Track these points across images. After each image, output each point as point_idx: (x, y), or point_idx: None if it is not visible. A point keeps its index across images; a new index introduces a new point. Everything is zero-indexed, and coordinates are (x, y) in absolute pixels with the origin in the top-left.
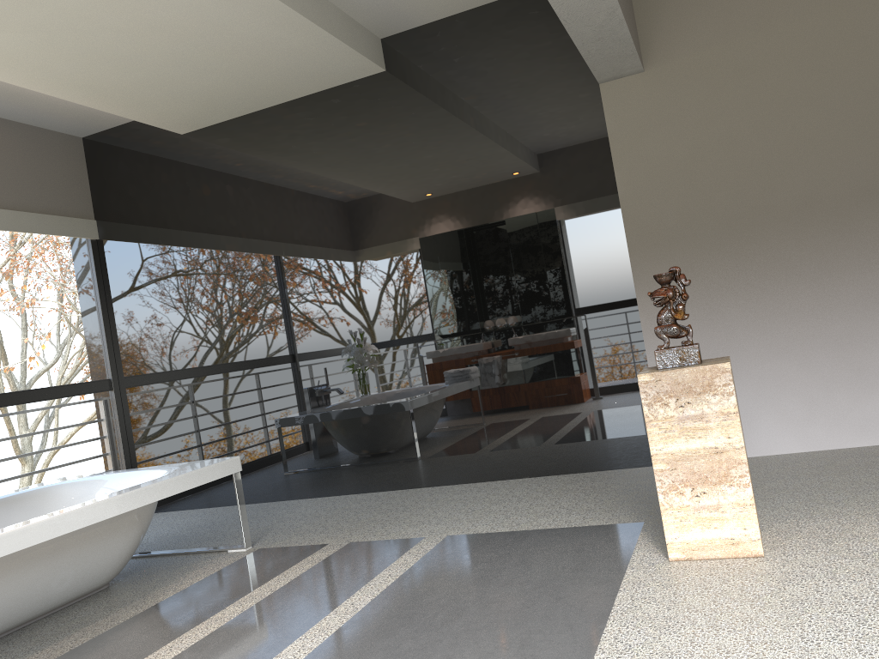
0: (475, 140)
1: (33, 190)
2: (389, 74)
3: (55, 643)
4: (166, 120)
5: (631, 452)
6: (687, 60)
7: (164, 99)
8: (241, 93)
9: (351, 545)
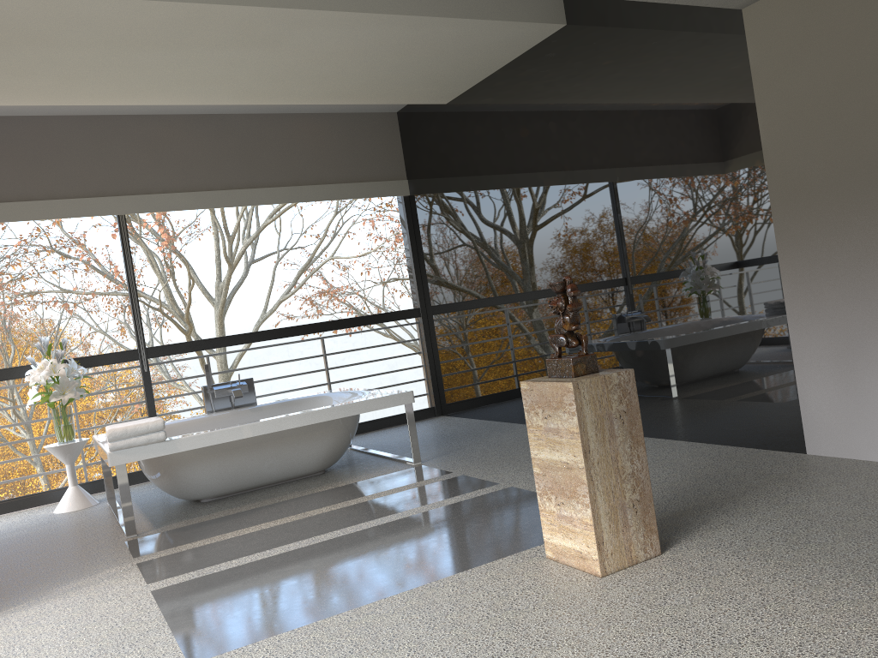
0: (635, 88)
1: (353, 165)
2: (569, 27)
3: (241, 506)
4: (420, 99)
5: (773, 433)
6: None
7: (398, 88)
8: (454, 71)
9: (458, 477)
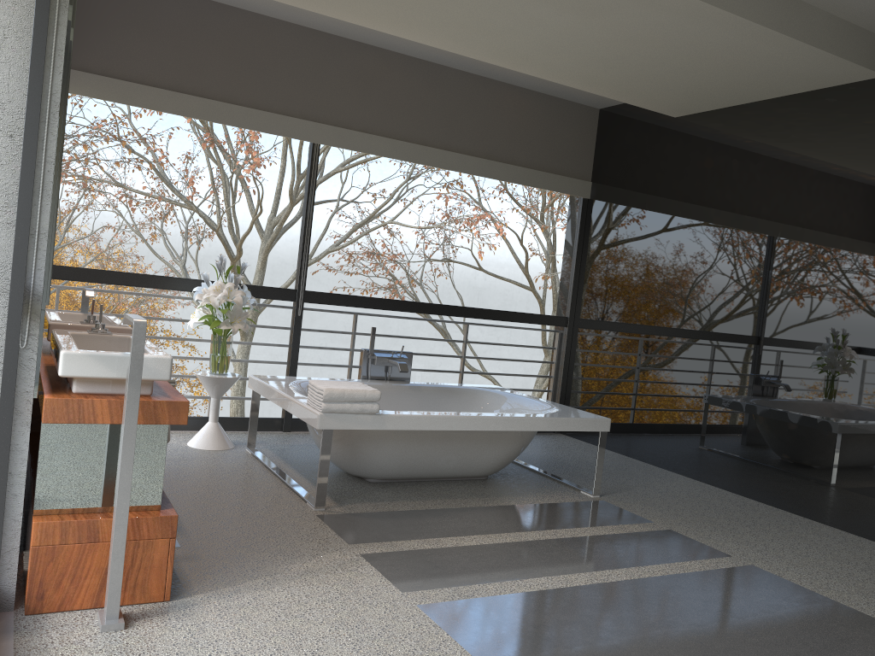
0: None
1: (546, 152)
2: None
3: (423, 500)
4: (658, 106)
5: None
6: None
7: (652, 90)
8: (724, 89)
9: (667, 532)
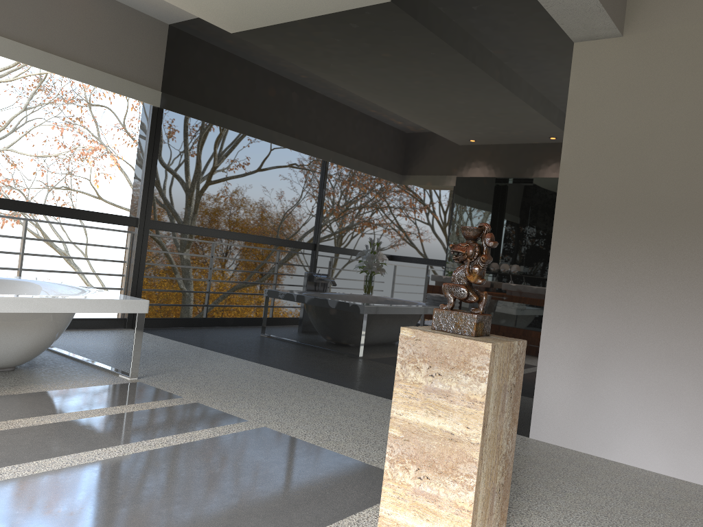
0: (447, 78)
1: (113, 56)
2: (392, 5)
3: None
4: (213, 16)
5: None
6: (671, 31)
7: None
8: (266, 1)
9: (193, 405)
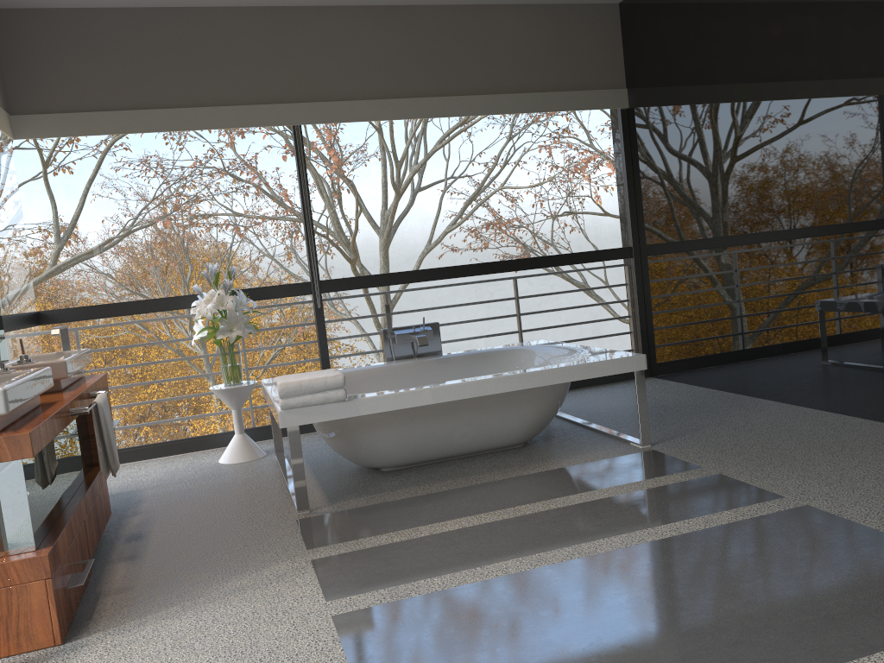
0: None
1: (563, 69)
2: None
3: (430, 484)
4: None
5: None
6: None
7: None
8: None
9: (714, 477)
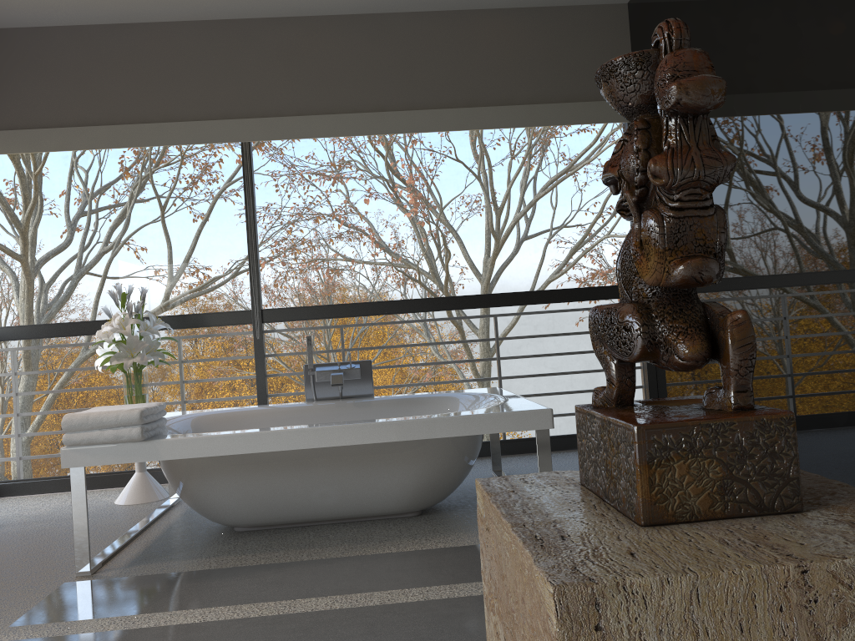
0: None
1: (555, 79)
2: None
3: (255, 554)
4: None
5: None
6: None
7: None
8: None
9: None
